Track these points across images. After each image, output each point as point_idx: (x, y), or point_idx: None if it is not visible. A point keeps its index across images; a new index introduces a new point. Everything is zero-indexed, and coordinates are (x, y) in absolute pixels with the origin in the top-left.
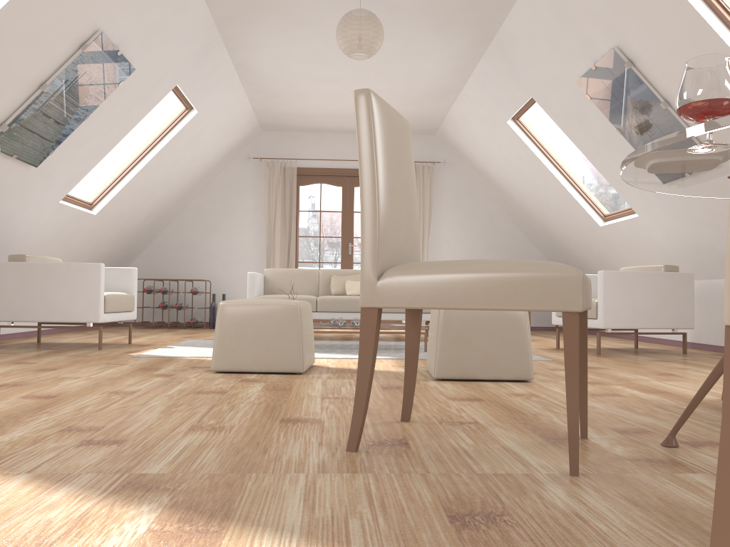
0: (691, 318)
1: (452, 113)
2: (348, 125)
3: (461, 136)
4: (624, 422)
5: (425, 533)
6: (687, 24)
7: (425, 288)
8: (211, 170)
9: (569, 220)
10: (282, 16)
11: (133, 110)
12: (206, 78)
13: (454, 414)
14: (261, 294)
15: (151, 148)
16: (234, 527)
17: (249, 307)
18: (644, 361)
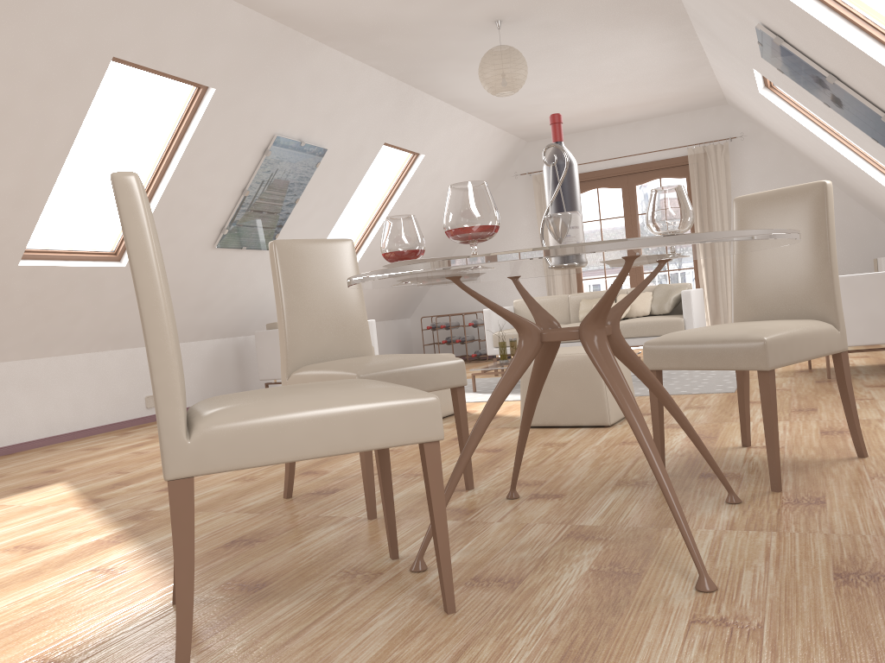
0: None
1: (721, 83)
2: (613, 118)
3: (744, 105)
4: (549, 474)
5: (200, 548)
6: (783, 3)
7: None
8: None
9: (880, 194)
10: (451, 60)
11: (346, 178)
12: (417, 125)
13: None
14: (507, 328)
15: (389, 199)
16: (131, 540)
17: None
18: (854, 387)
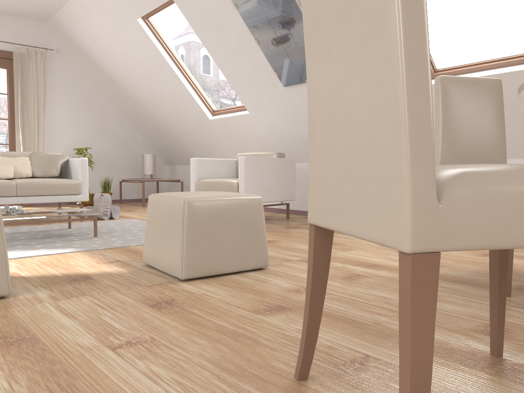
0: (294, 192)
1: (73, 3)
2: None
3: (79, 27)
4: (456, 317)
5: None
6: None
7: (518, 214)
8: None
9: (181, 113)
10: None
11: None
12: None
13: (318, 345)
14: None
15: None
16: None
17: None
18: (283, 229)
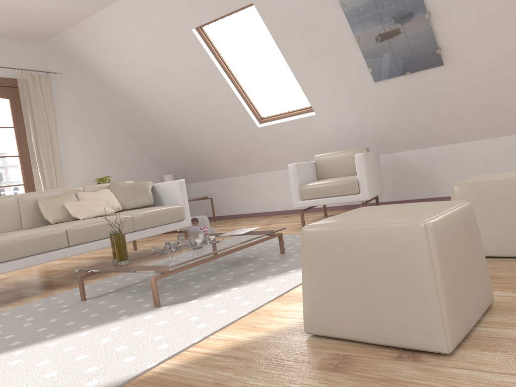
0: (383, 184)
1: (97, 18)
2: None
3: (97, 45)
4: None
5: None
6: None
7: None
8: None
9: (219, 125)
10: None
11: None
12: None
13: None
14: None
15: None
16: None
17: (451, 220)
18: None
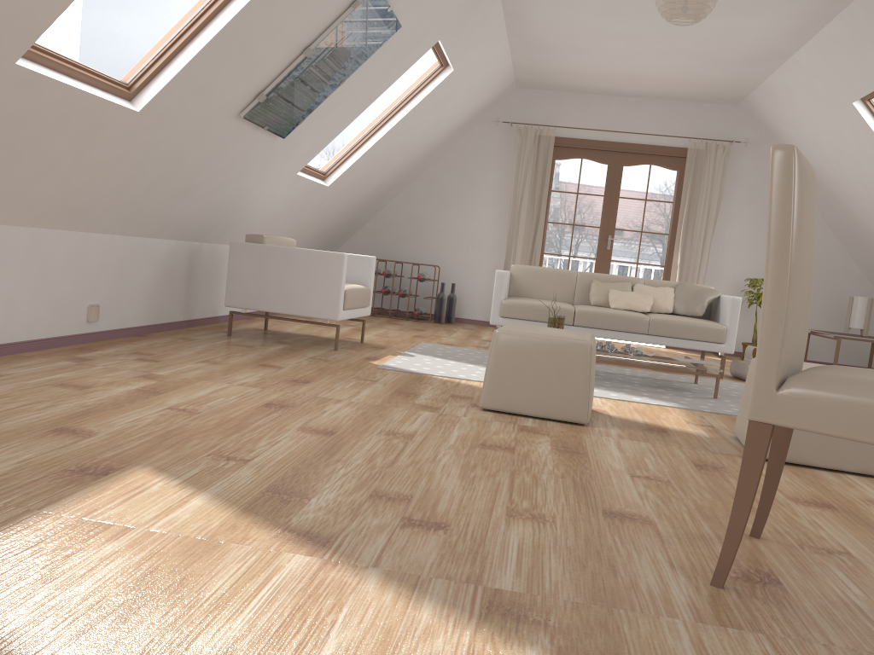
0: None
1: (770, 82)
2: (626, 88)
3: (777, 112)
4: None
5: None
6: None
7: (844, 413)
8: (452, 135)
9: None
10: None
11: (388, 72)
12: (471, 31)
13: (811, 532)
14: (506, 296)
15: (396, 112)
16: None
17: (530, 340)
18: None
